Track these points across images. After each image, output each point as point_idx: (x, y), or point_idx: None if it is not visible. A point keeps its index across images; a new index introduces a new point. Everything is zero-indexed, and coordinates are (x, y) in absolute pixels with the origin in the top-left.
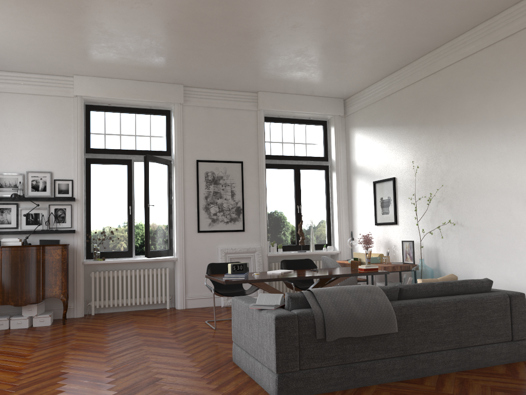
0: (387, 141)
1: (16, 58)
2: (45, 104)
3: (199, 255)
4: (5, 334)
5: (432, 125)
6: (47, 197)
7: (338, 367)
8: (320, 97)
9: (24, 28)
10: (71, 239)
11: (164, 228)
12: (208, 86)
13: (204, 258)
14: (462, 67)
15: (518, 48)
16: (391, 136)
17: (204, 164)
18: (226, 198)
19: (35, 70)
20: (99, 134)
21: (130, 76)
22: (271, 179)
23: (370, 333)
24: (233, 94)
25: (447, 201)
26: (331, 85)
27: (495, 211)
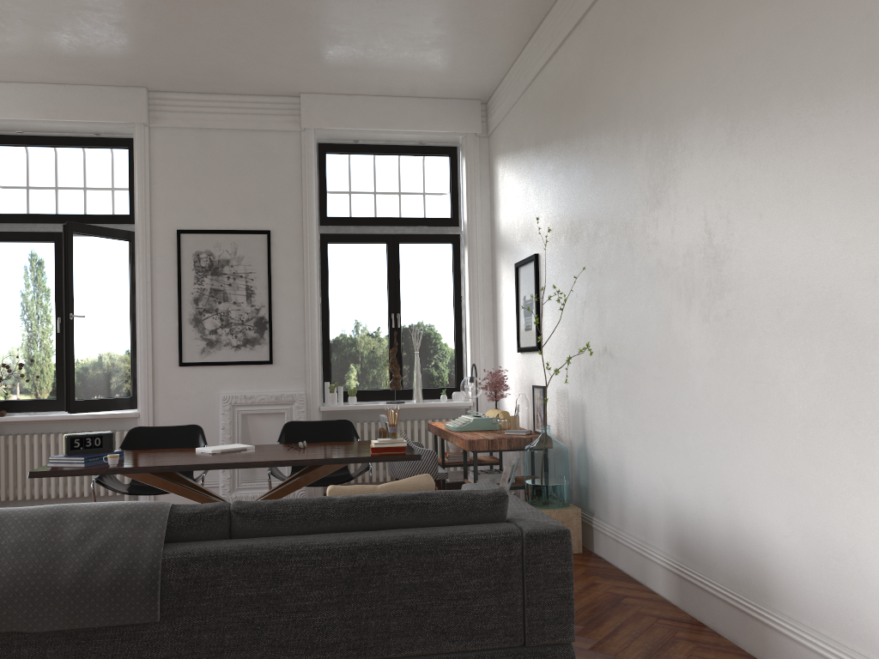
0: (530, 179)
1: None
2: None
3: (182, 408)
4: None
5: (577, 139)
6: None
7: None
8: (430, 99)
9: None
10: None
11: (117, 357)
12: (196, 89)
13: (192, 414)
14: (610, 1)
15: None
16: (533, 169)
17: (193, 237)
18: (236, 302)
19: None
20: (2, 188)
21: (35, 76)
22: (339, 264)
23: (73, 622)
24: (250, 102)
25: (594, 303)
26: (431, 72)
27: (652, 323)
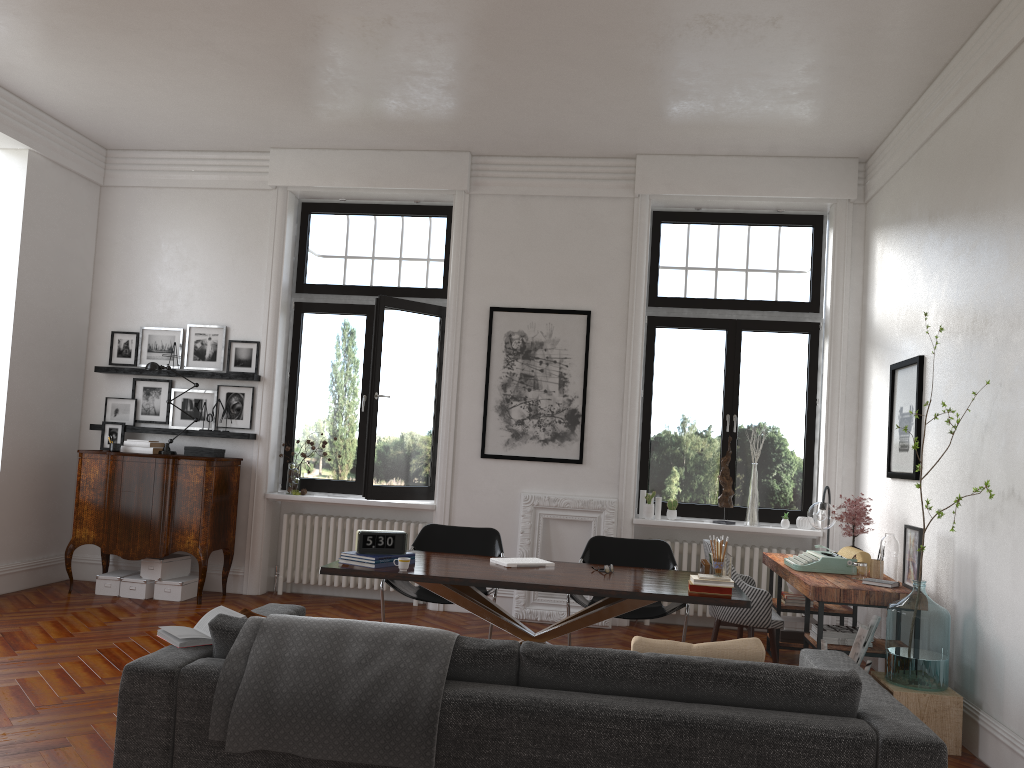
0: (918, 260)
1: (162, 127)
2: (227, 204)
3: (480, 504)
4: (92, 604)
5: (989, 213)
6: (210, 372)
7: None
8: (792, 159)
9: (115, 69)
10: (250, 450)
11: (418, 442)
12: (521, 152)
13: (490, 512)
14: None
15: None
16: (924, 247)
17: (506, 316)
18: (547, 390)
19: (207, 144)
20: (322, 257)
21: (361, 142)
22: (667, 352)
23: (347, 755)
24: (579, 166)
25: (1000, 429)
26: (795, 127)
27: None
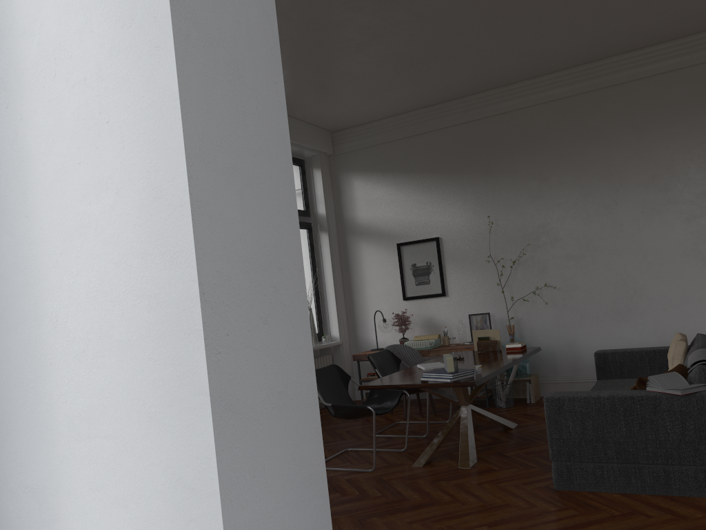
0: (421, 191)
1: None
2: None
3: None
4: None
5: (503, 174)
6: None
7: None
8: (311, 125)
9: None
10: None
11: None
12: None
13: None
14: (547, 111)
15: (627, 99)
16: (428, 185)
17: None
18: None
19: None
20: None
21: None
22: None
23: None
24: None
25: (533, 263)
26: (347, 110)
27: (606, 269)
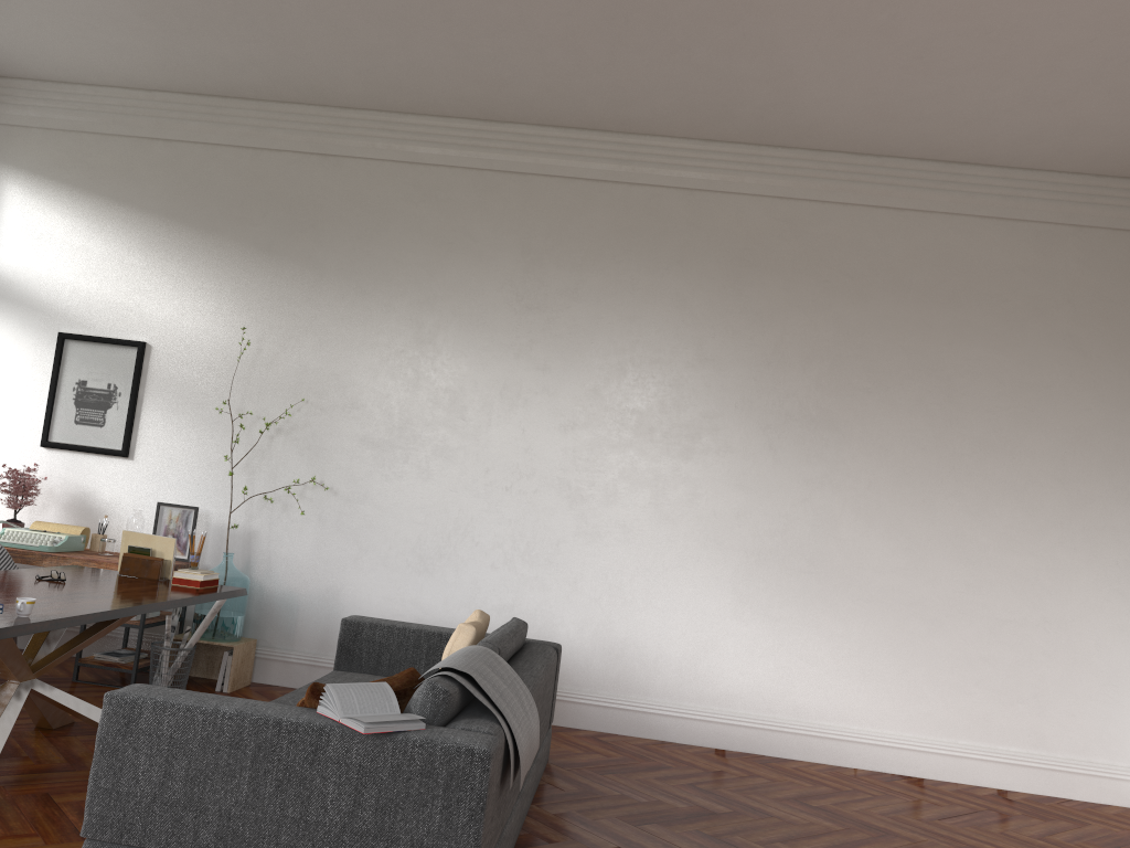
0: (137, 247)
1: None
2: None
3: None
4: None
5: (295, 263)
6: None
7: (498, 846)
8: None
9: None
10: None
11: None
12: None
13: None
14: (399, 177)
15: (526, 202)
16: (153, 240)
17: None
18: None
19: None
20: None
21: None
22: None
23: (533, 755)
24: None
25: (304, 435)
26: (14, 34)
27: (422, 477)
